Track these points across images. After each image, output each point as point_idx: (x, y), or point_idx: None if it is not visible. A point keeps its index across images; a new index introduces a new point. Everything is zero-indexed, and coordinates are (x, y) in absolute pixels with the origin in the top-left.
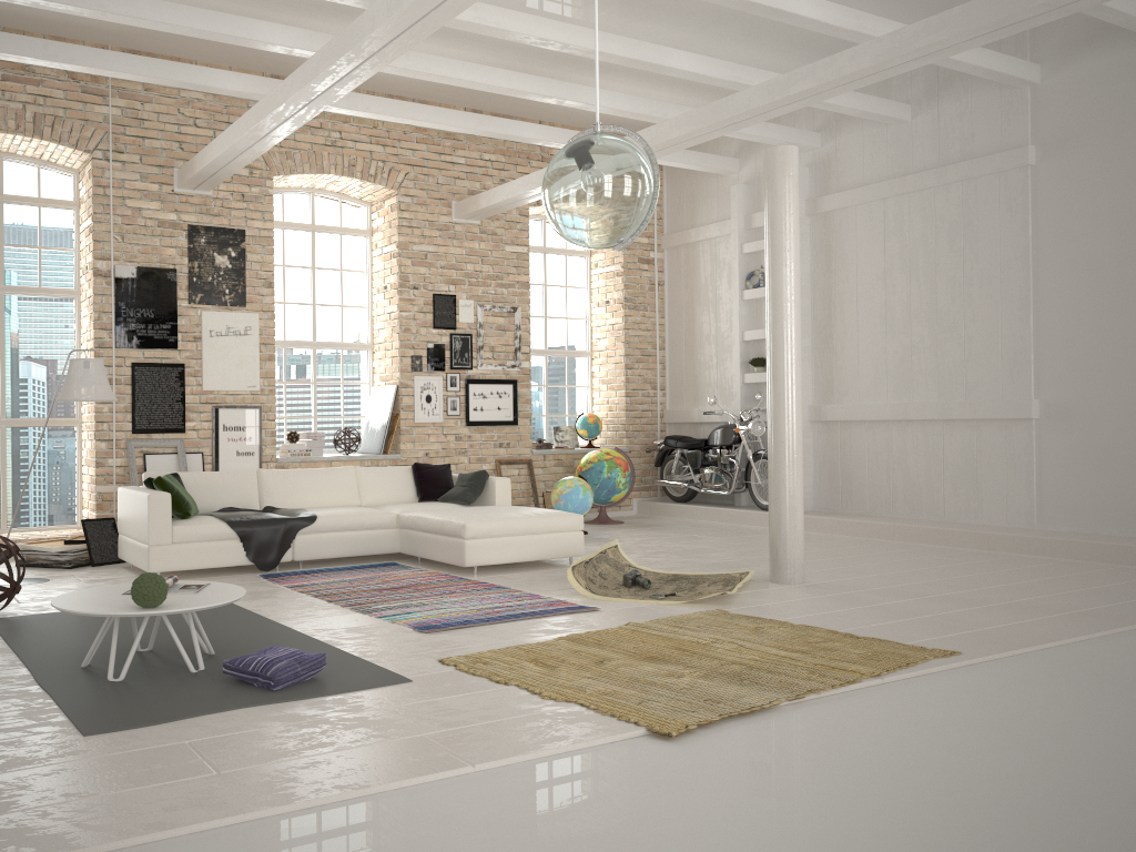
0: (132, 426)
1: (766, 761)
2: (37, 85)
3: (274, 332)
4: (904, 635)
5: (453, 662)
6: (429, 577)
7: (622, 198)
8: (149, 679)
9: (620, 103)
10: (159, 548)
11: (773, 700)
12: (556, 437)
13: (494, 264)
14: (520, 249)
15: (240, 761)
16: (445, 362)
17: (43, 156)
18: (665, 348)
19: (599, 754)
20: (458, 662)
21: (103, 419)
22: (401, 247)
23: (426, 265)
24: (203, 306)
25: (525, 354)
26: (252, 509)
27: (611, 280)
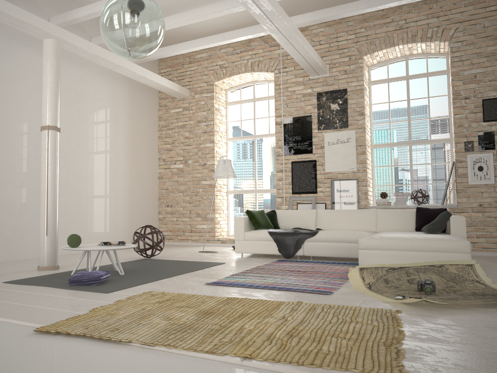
0: (291, 191)
1: (2, 351)
2: (252, 51)
3: (365, 138)
4: (450, 359)
5: (147, 292)
6: (339, 270)
7: (106, 27)
8: None
9: None
10: (238, 242)
11: (129, 339)
12: None
13: None
14: None
15: None
16: (495, 143)
17: (266, 78)
18: None
19: (5, 326)
20: (149, 293)
21: (279, 188)
22: (453, 75)
23: (475, 82)
24: (325, 131)
25: None
26: (309, 229)
27: None
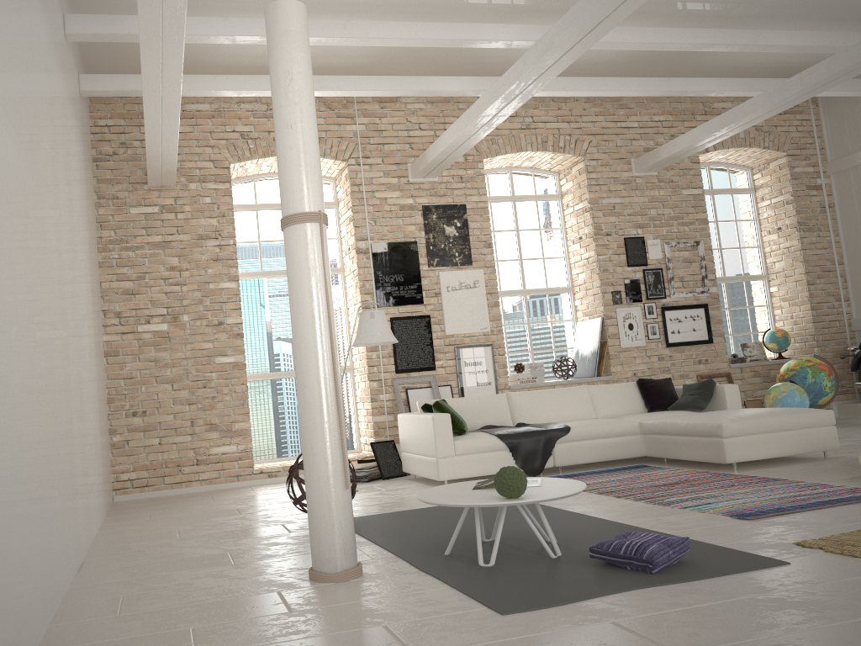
0: (395, 367)
1: None
2: None
3: (496, 283)
4: None
5: (814, 545)
6: (692, 474)
7: None
8: (516, 564)
9: (800, 40)
10: (445, 460)
11: None
12: (744, 353)
13: (673, 207)
14: (695, 191)
15: (689, 642)
16: (641, 294)
17: None
18: (843, 263)
19: None
20: (820, 545)
21: (373, 364)
22: (592, 203)
23: (615, 215)
24: (439, 268)
25: (711, 281)
26: (507, 426)
27: (781, 208)
